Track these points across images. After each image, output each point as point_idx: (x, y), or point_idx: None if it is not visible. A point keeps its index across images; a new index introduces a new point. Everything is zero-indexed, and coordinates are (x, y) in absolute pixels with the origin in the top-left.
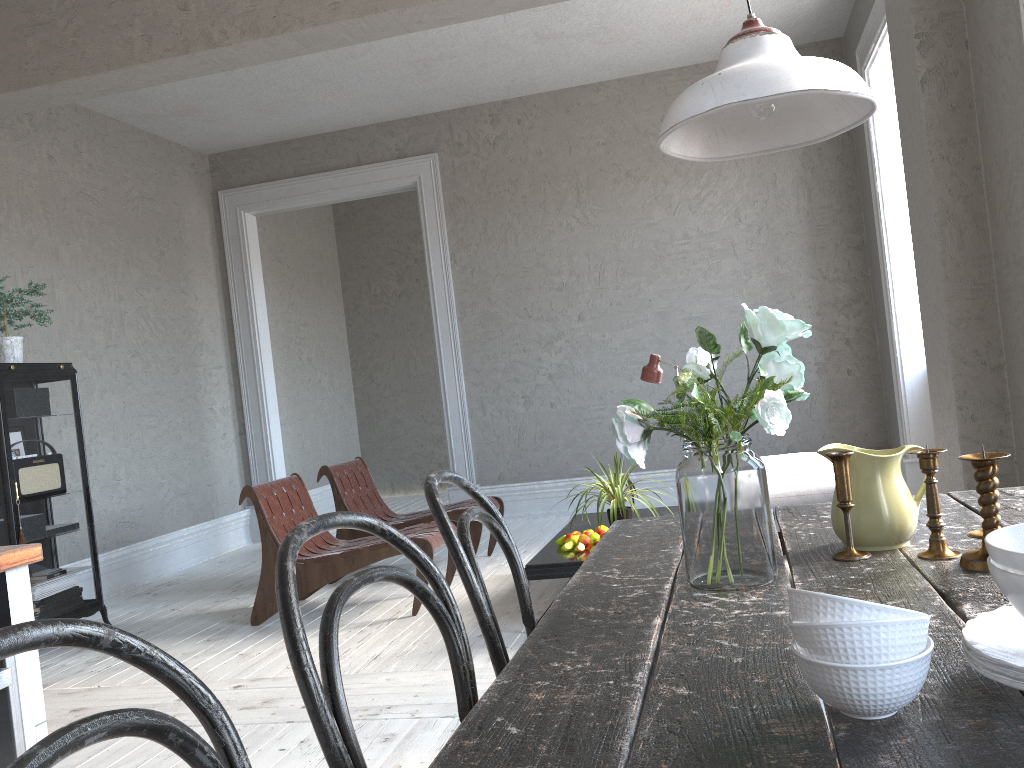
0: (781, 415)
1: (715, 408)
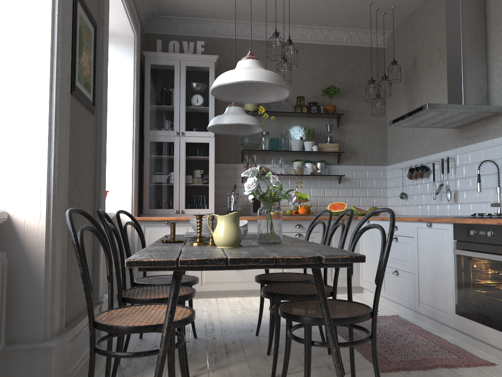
0: (250, 197)
1: (266, 194)
